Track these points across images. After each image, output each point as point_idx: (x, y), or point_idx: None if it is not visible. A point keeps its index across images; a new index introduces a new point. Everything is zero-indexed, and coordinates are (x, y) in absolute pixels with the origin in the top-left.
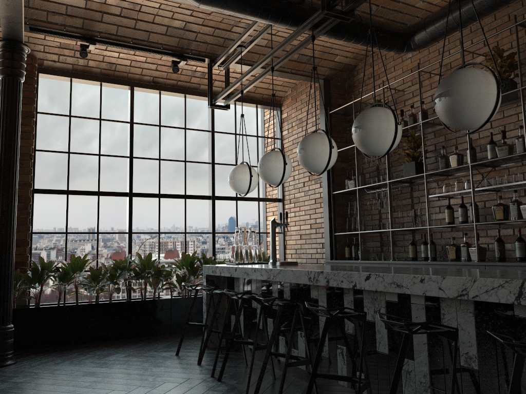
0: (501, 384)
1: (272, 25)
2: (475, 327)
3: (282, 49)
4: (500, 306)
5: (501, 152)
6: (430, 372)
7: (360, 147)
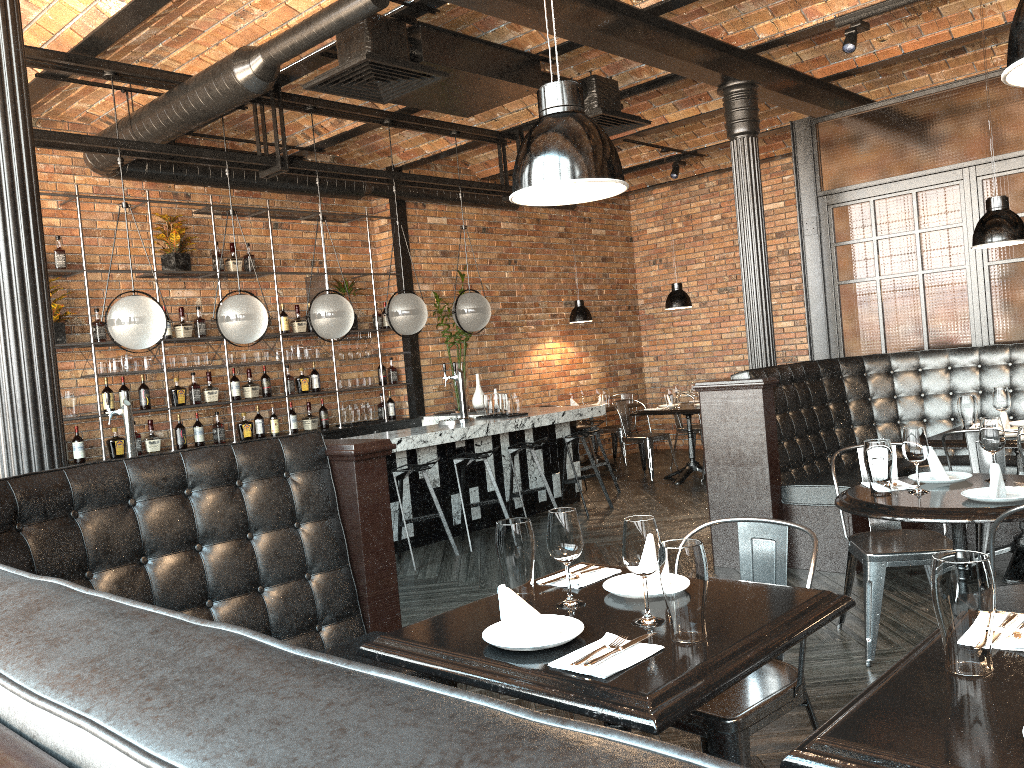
0: (451, 489)
1: (87, 75)
2: (438, 461)
3: (175, 155)
4: (450, 444)
5: (186, 331)
6: (412, 503)
7: (338, 330)
